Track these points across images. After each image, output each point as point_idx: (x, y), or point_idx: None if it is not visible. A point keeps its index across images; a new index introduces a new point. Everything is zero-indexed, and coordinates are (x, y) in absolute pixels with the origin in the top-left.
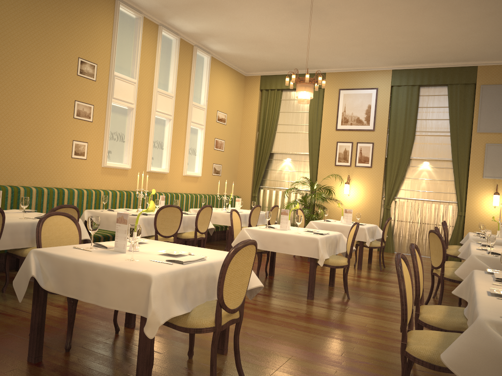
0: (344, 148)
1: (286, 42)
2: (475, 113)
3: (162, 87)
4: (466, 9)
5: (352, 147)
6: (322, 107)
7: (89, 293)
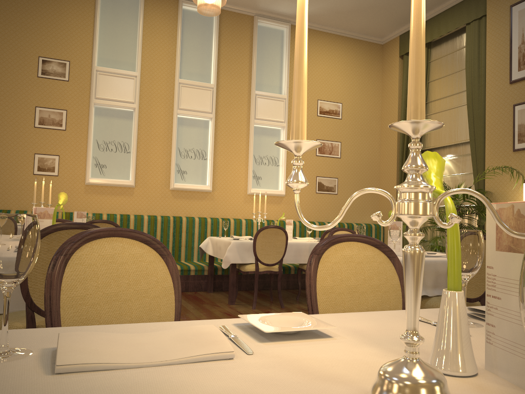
0: None
1: None
2: None
3: (196, 78)
4: None
5: None
6: (485, 51)
7: None
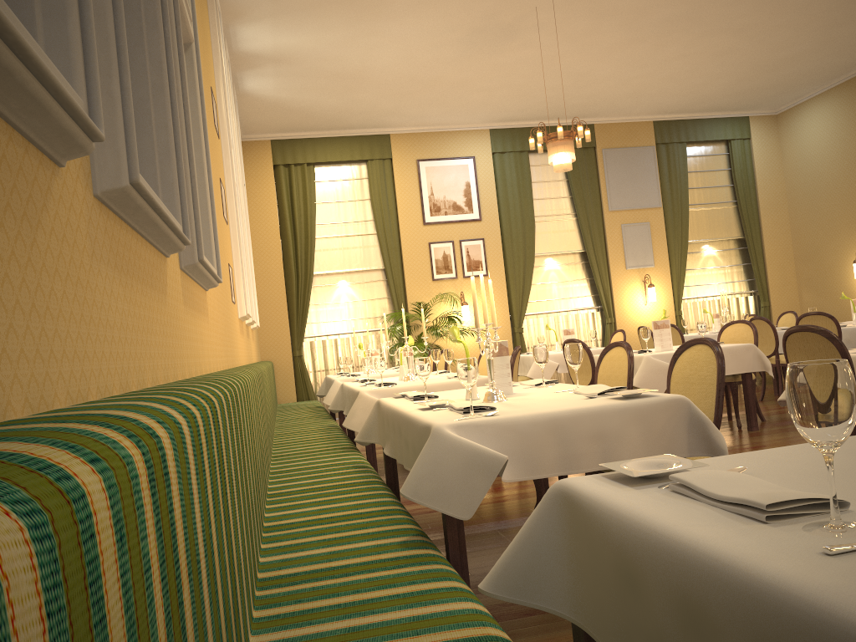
0: (443, 251)
1: (393, 80)
2: (603, 186)
3: None
4: (671, 46)
5: (454, 248)
6: (393, 191)
7: None
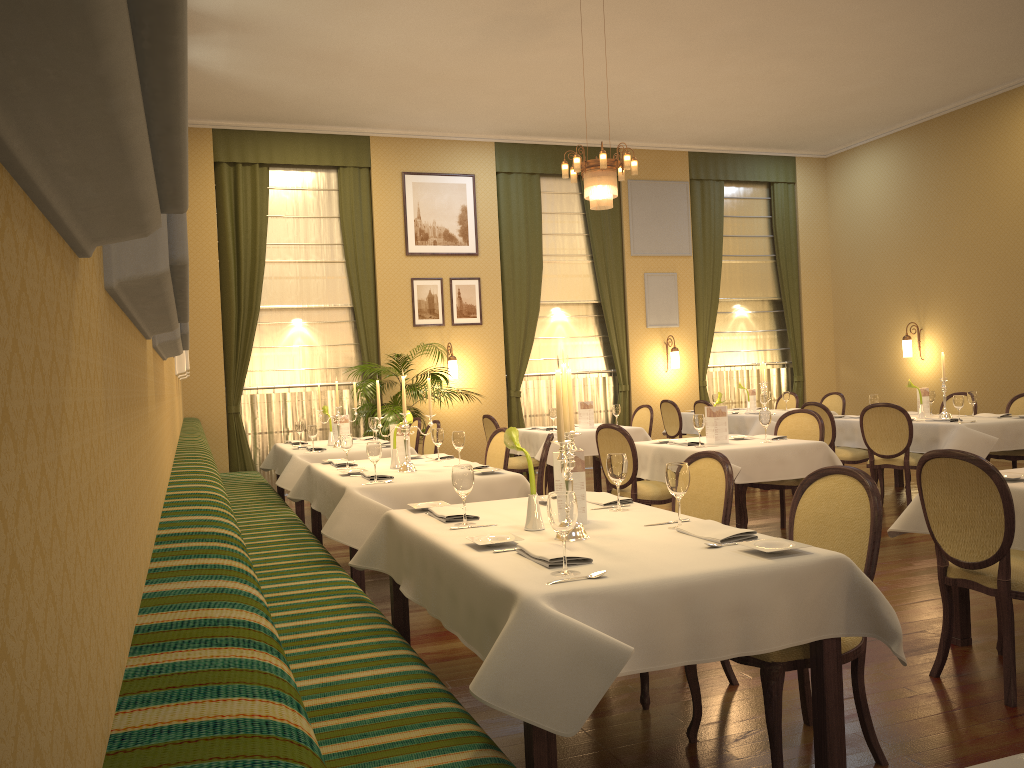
0: (428, 290)
1: (385, 69)
2: (626, 225)
3: None
4: (728, 66)
5: (442, 287)
6: (370, 209)
7: None
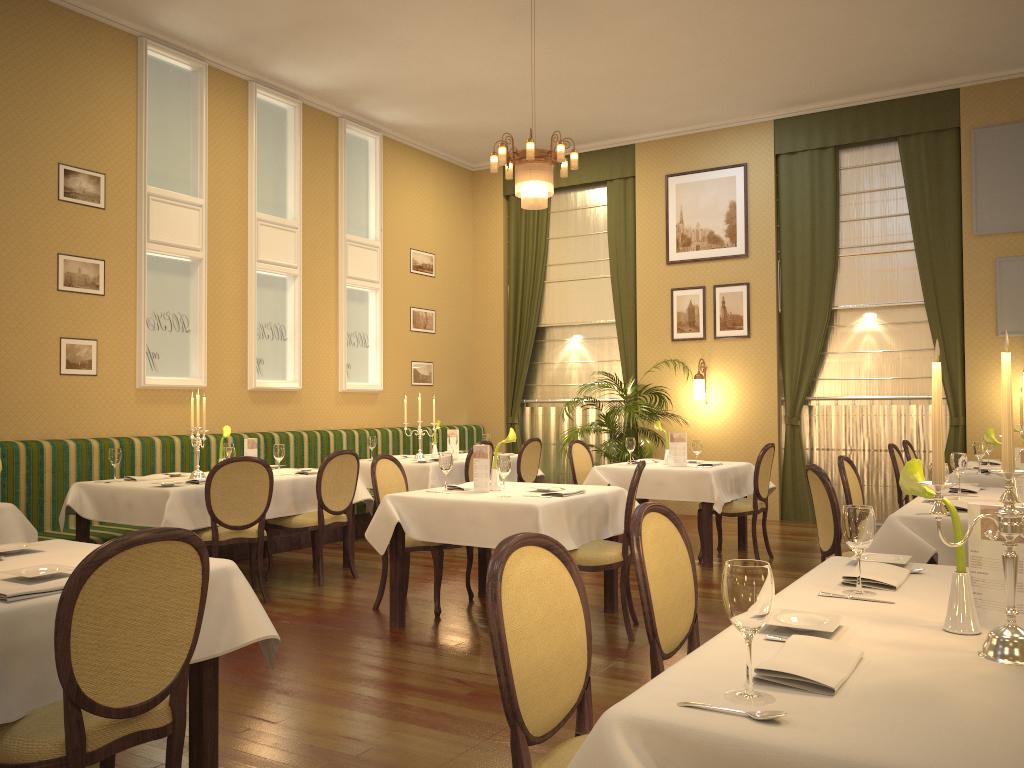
0: (689, 300)
1: (526, 86)
2: (966, 194)
3: (270, 210)
4: None
5: (704, 296)
6: (634, 219)
7: None
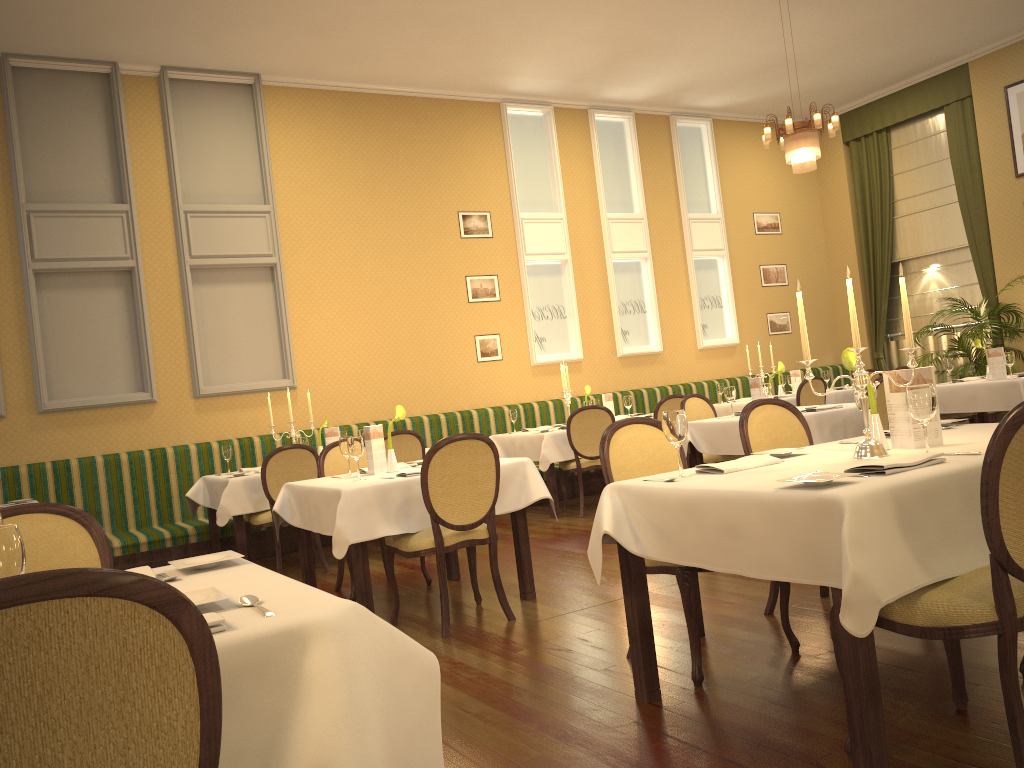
0: None
1: (826, 46)
2: None
3: (619, 208)
4: None
5: None
6: (976, 139)
7: (315, 521)
